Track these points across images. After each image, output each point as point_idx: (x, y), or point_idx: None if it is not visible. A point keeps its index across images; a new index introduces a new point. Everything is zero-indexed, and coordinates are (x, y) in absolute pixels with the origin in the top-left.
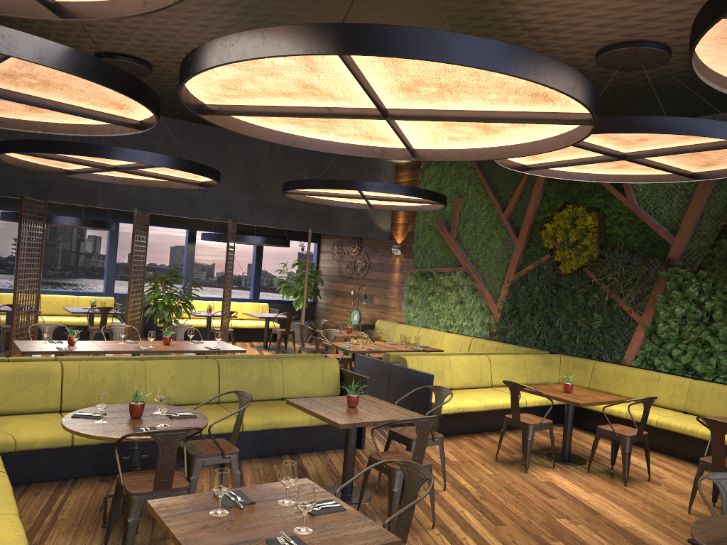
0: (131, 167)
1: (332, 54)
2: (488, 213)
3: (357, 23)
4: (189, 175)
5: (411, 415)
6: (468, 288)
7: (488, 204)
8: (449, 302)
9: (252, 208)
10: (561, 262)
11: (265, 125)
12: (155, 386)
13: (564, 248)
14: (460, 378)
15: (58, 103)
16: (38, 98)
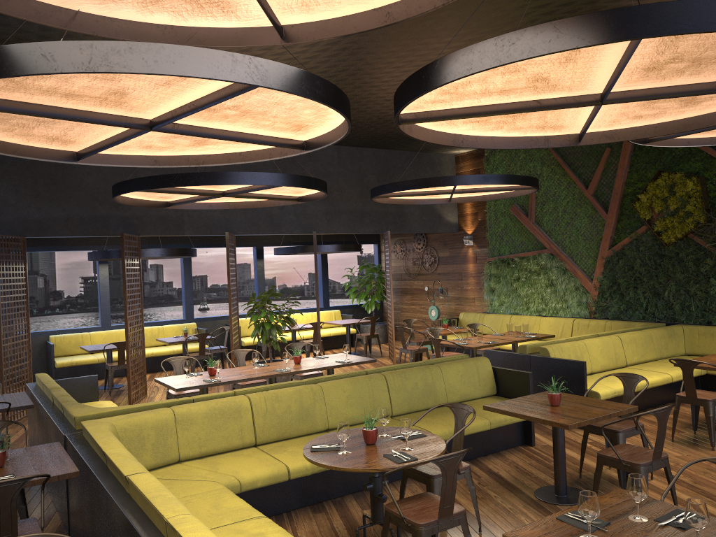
0: (244, 191)
1: (645, 38)
2: (568, 192)
3: (672, 1)
4: (293, 191)
5: (621, 406)
6: (558, 269)
7: (567, 183)
8: (538, 286)
9: (328, 217)
10: (661, 232)
11: (439, 128)
12: (334, 408)
13: (663, 216)
14: (598, 361)
15: (236, 133)
16: (220, 130)
